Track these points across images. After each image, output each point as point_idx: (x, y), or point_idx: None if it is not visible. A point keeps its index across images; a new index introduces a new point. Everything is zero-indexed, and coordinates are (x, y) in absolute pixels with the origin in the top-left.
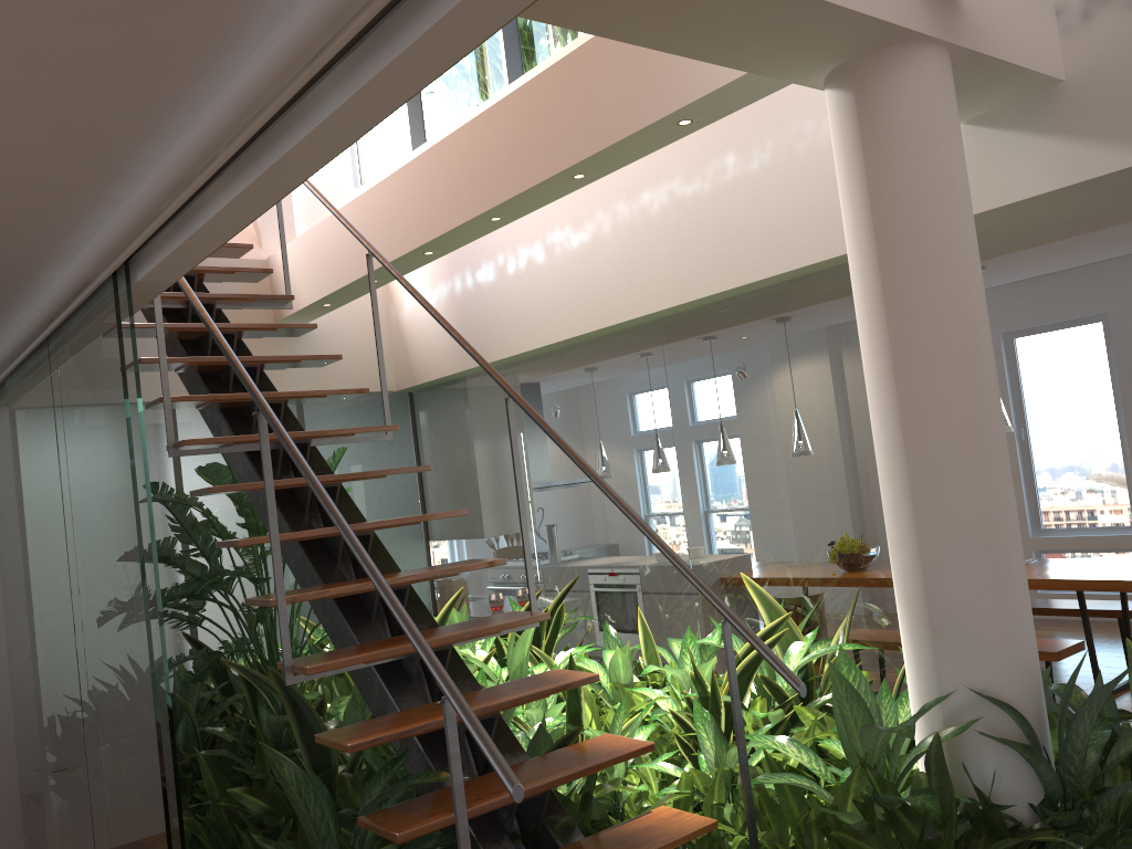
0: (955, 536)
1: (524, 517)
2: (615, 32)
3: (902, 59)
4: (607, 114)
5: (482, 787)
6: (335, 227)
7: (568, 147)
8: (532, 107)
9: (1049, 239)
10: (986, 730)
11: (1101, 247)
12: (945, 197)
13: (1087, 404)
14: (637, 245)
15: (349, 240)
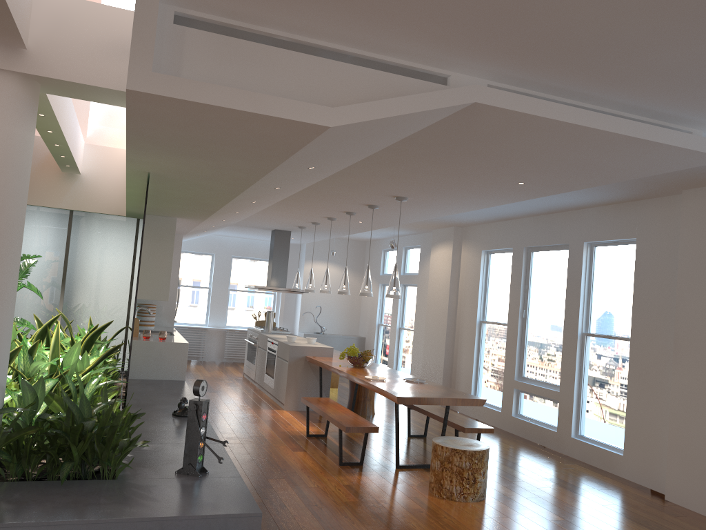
0: None
1: None
2: None
3: None
4: None
5: None
6: None
7: None
8: None
9: (247, 178)
10: None
11: (464, 195)
12: None
13: (554, 301)
14: None
15: None
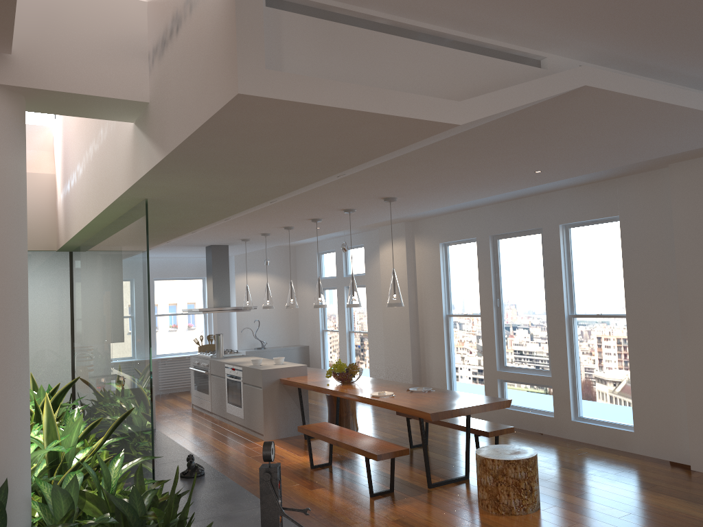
0: None
1: None
2: None
3: None
4: None
5: None
6: None
7: None
8: None
9: (270, 194)
10: None
11: (463, 189)
12: None
13: (531, 286)
14: (89, 179)
15: None
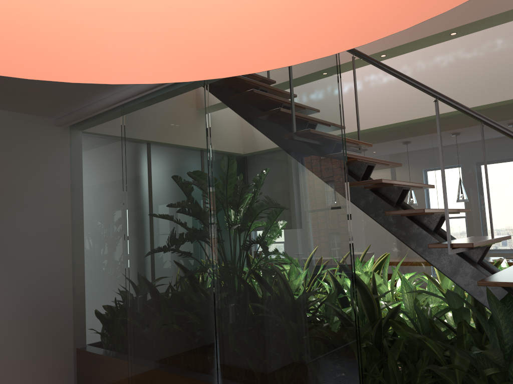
0: None
1: (488, 187)
2: None
3: None
4: None
5: None
6: None
7: (459, 16)
8: None
9: None
10: None
11: None
12: None
13: None
14: (429, 82)
15: None
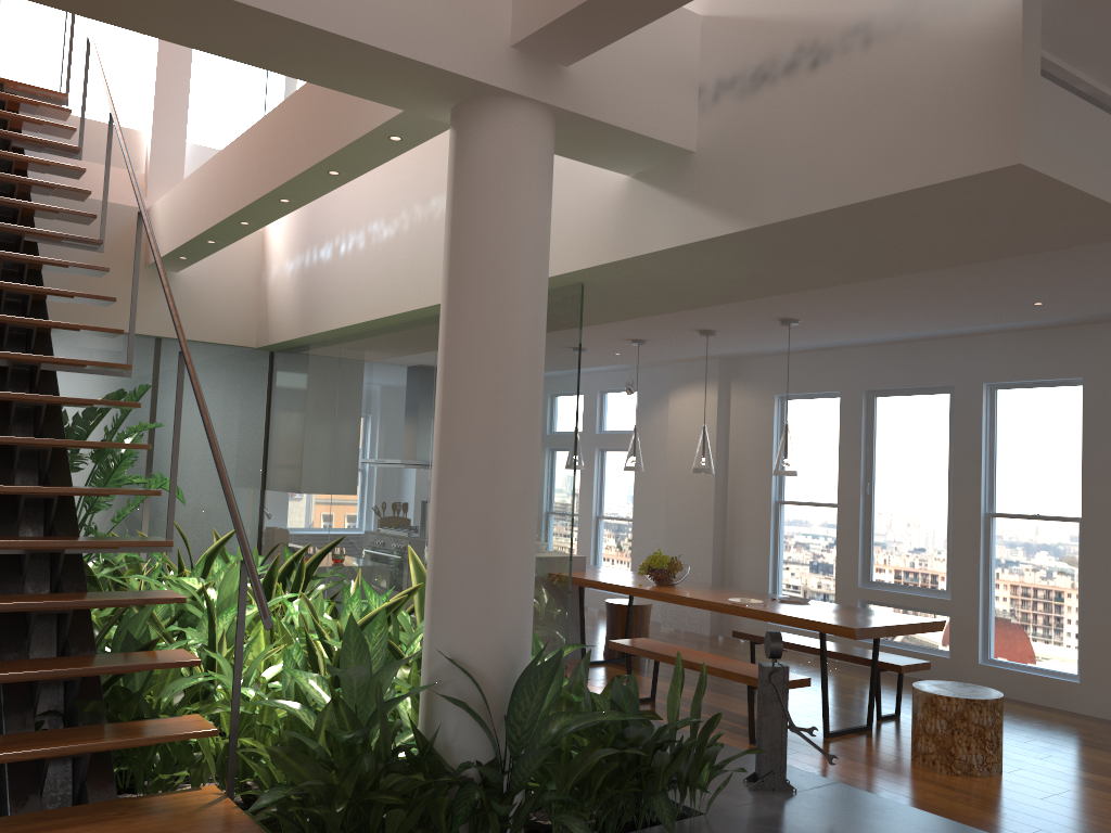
0: (460, 523)
1: (176, 457)
2: (210, 49)
3: (493, 109)
4: (343, 121)
5: (21, 665)
6: (188, 188)
7: (319, 145)
8: (305, 106)
9: (748, 295)
10: (454, 692)
11: (903, 318)
12: (508, 233)
13: (926, 469)
14: (422, 245)
15: (194, 201)
